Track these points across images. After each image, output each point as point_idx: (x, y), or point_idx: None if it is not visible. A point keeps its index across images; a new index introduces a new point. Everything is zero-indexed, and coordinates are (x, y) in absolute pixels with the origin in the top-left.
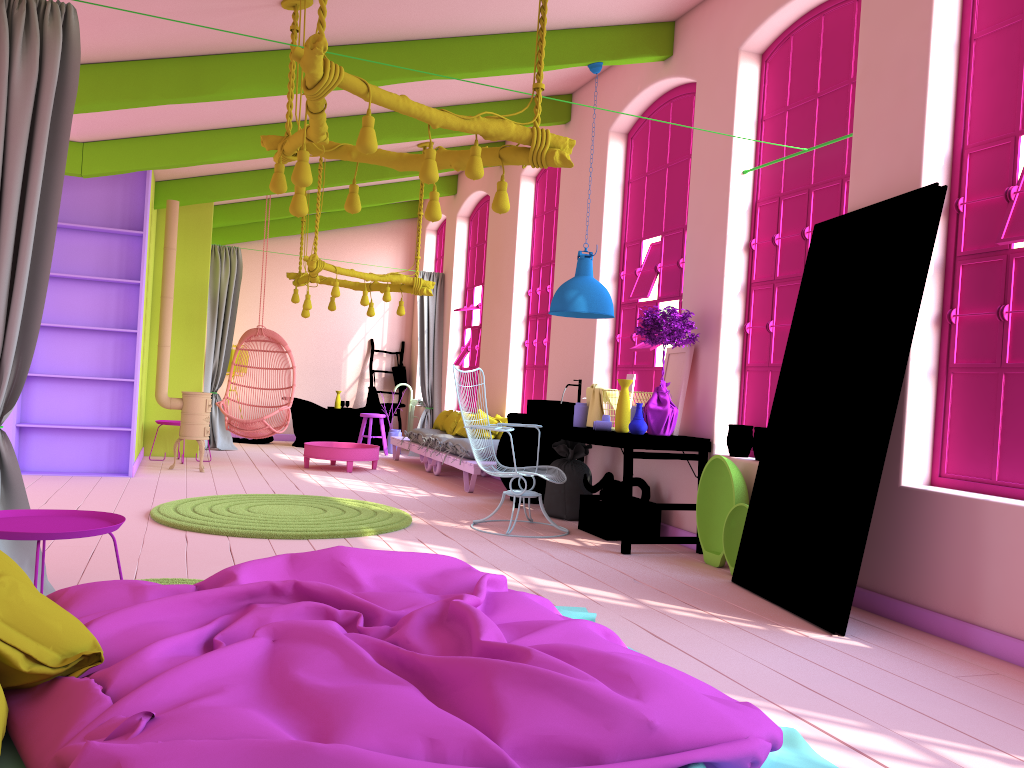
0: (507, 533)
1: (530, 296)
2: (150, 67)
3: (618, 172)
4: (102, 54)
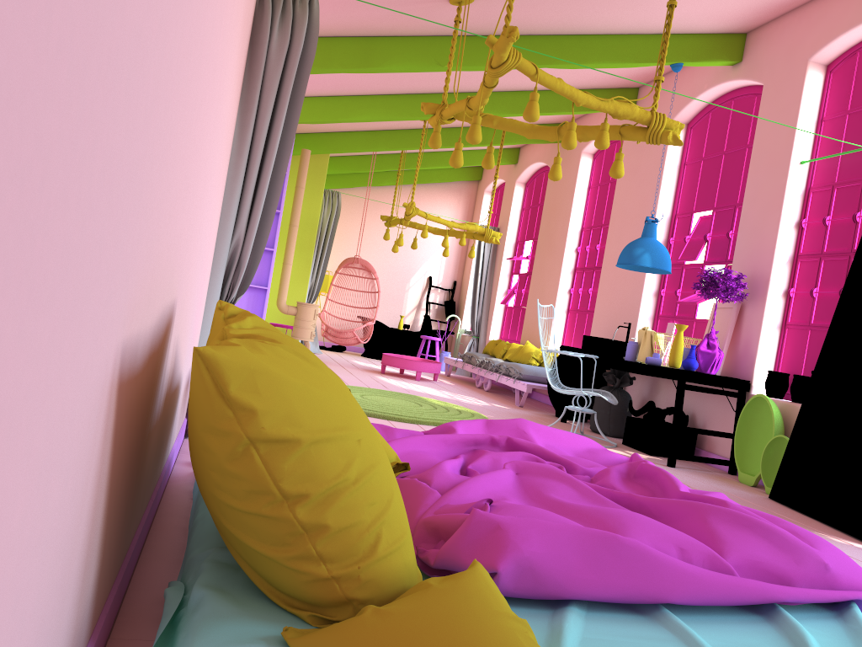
0: None
1: (579, 252)
2: (334, 43)
3: (676, 155)
4: None
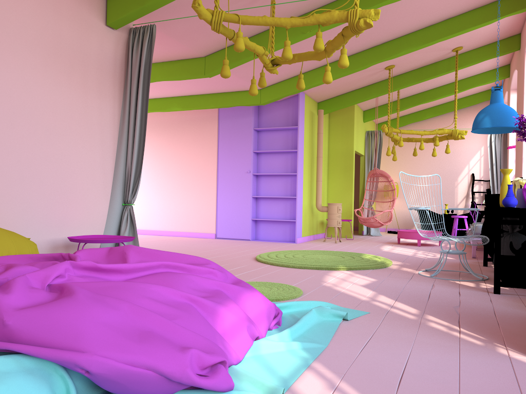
0: (431, 276)
1: None
2: None
3: None
4: (219, 44)
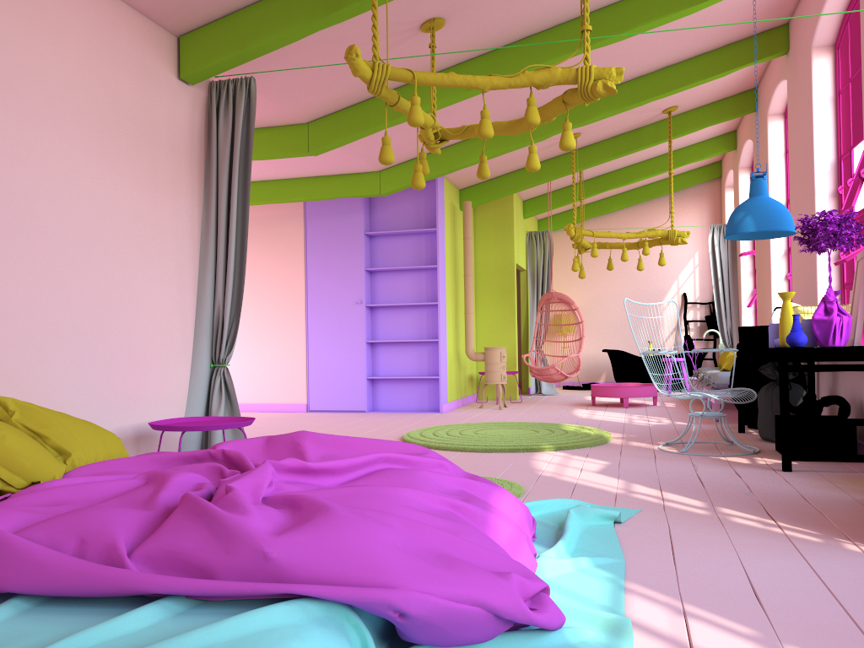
0: (681, 451)
1: None
2: (368, 105)
3: (827, 86)
4: (333, 105)
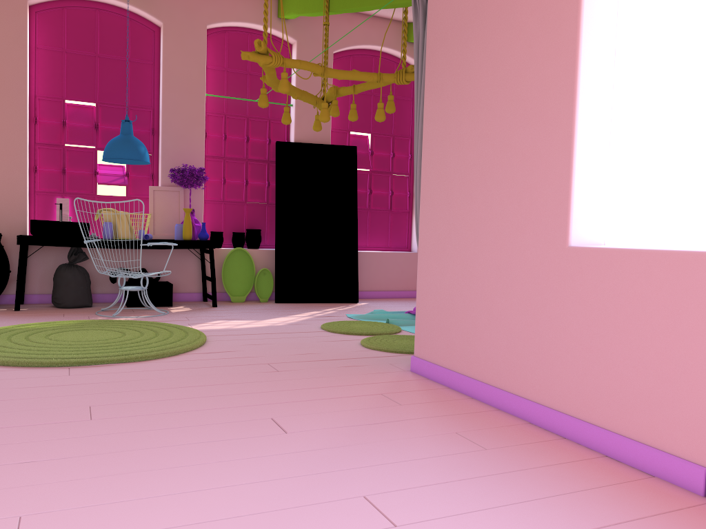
0: (164, 313)
1: None
2: None
3: (28, 36)
4: None
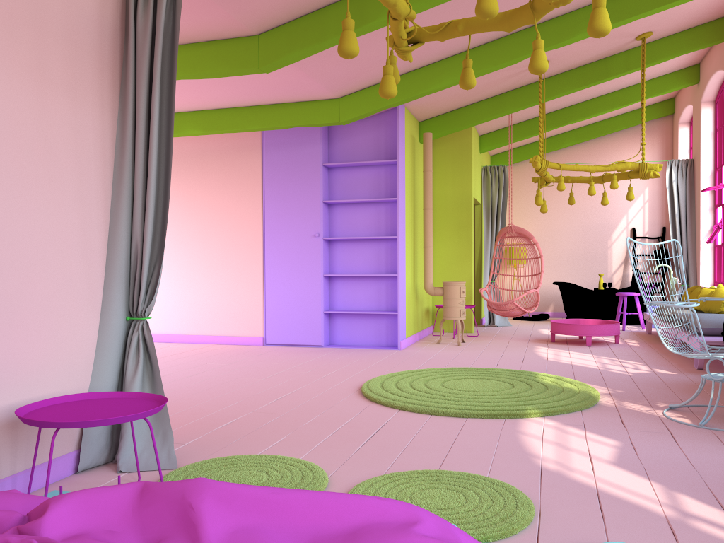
0: (700, 424)
1: None
2: (326, 13)
3: None
4: (286, 12)
